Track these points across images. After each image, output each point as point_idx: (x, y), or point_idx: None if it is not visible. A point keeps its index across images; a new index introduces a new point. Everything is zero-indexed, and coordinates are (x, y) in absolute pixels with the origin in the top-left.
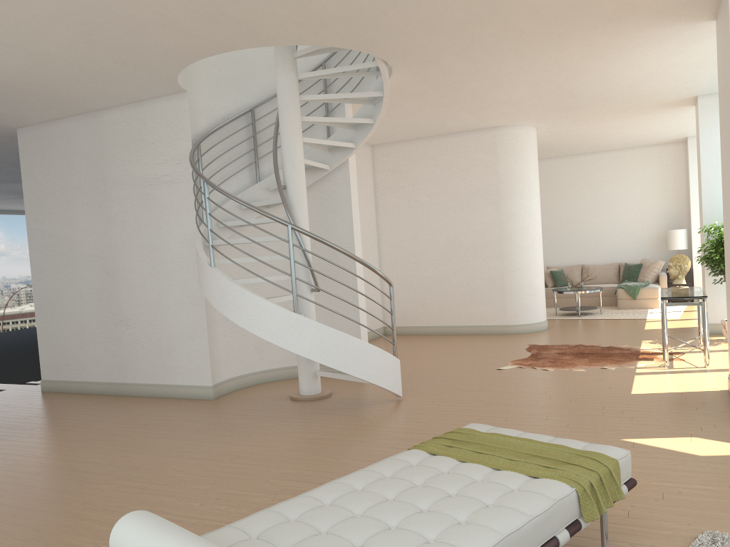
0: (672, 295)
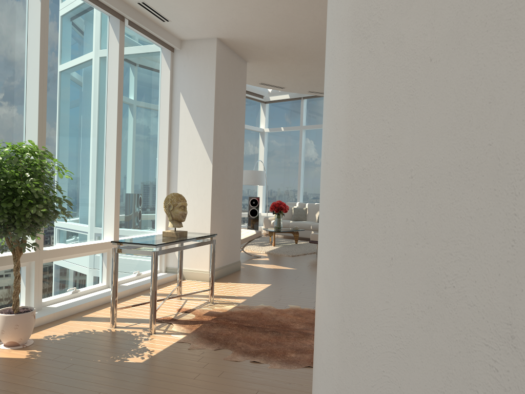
0: (198, 234)
